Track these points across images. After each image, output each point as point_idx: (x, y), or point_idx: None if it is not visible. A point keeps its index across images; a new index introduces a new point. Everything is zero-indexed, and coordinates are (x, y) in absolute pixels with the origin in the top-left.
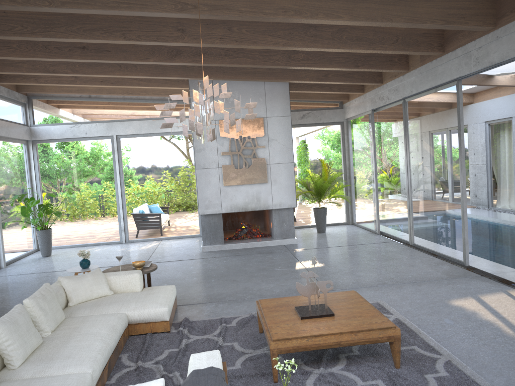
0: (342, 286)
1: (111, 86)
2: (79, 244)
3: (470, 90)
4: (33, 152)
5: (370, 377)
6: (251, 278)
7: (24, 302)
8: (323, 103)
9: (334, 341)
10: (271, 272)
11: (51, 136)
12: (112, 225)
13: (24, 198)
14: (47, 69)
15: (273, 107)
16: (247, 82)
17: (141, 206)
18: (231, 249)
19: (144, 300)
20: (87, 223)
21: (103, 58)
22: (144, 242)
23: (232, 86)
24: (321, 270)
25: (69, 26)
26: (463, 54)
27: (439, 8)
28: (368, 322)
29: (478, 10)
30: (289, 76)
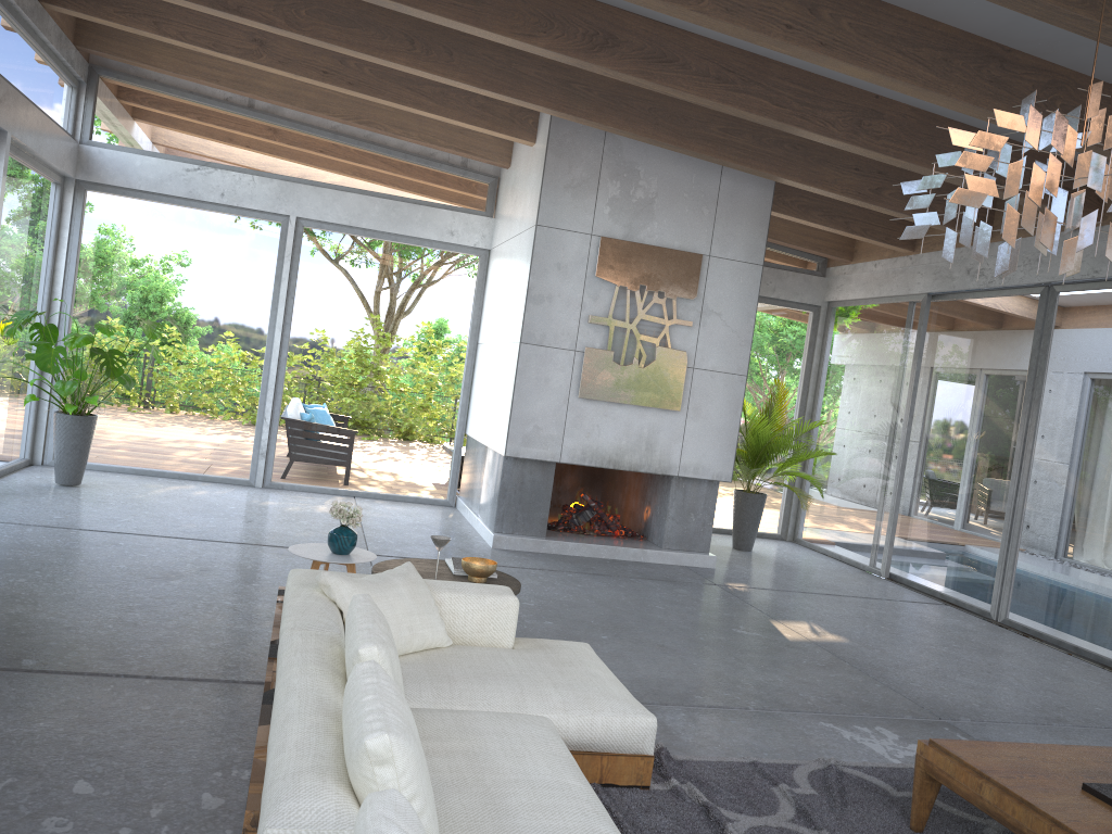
0: (963, 710)
1: (346, 90)
2: (141, 468)
3: None
4: (73, 209)
5: None
6: (700, 646)
7: (362, 656)
8: (785, 254)
9: None
10: (735, 638)
11: (129, 182)
12: (237, 438)
13: (33, 324)
14: (223, 0)
15: (729, 235)
16: (684, 162)
17: (320, 405)
18: (562, 553)
19: (571, 684)
20: (174, 419)
21: (423, 3)
22: (311, 493)
23: (647, 164)
24: (857, 654)
25: None
26: None
27: None
28: None
29: None
30: (799, 171)
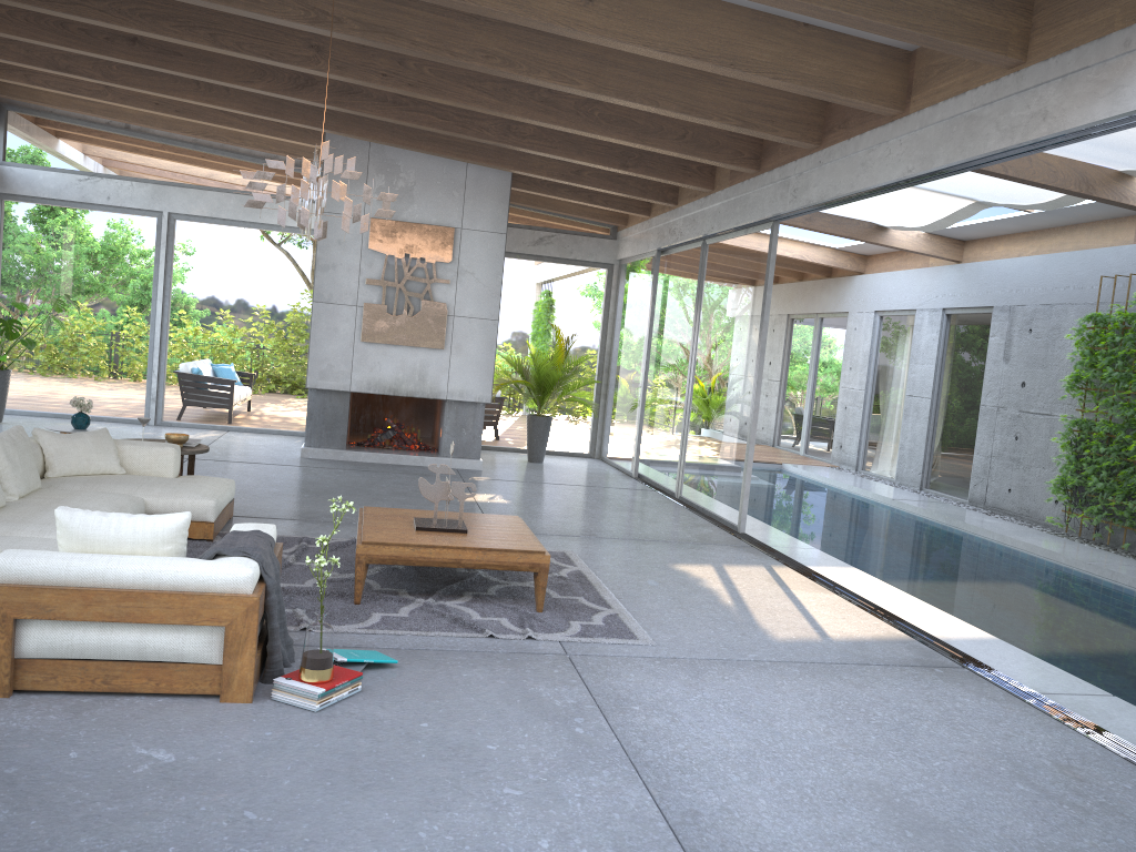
0: None
1: (174, 116)
2: (60, 413)
3: (859, 249)
4: None
5: (494, 614)
6: (376, 501)
7: None
8: (581, 222)
9: (451, 557)
10: (413, 499)
11: (35, 192)
12: (133, 387)
13: None
14: (55, 63)
15: (476, 212)
16: (436, 157)
17: (198, 360)
18: (356, 460)
19: (177, 487)
20: (83, 374)
21: (169, 65)
22: (193, 428)
23: (405, 160)
24: (500, 507)
25: (116, 2)
26: (781, 180)
27: (736, 99)
28: (510, 544)
29: (797, 115)
30: (511, 160)
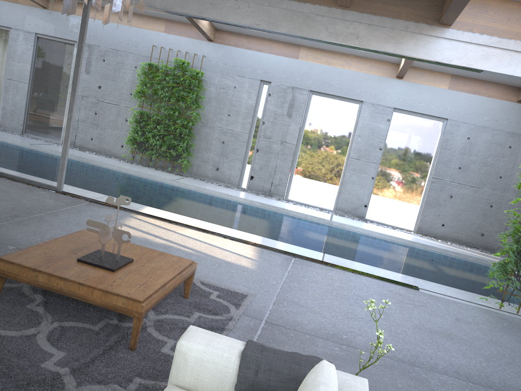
0: None
1: None
2: None
3: None
4: None
5: (186, 312)
6: None
7: None
8: None
9: (172, 287)
10: None
11: None
12: None
13: None
14: None
15: None
16: None
17: None
18: None
19: None
20: None
21: None
22: None
23: None
24: None
25: None
26: None
27: None
28: (172, 262)
29: None
30: None
